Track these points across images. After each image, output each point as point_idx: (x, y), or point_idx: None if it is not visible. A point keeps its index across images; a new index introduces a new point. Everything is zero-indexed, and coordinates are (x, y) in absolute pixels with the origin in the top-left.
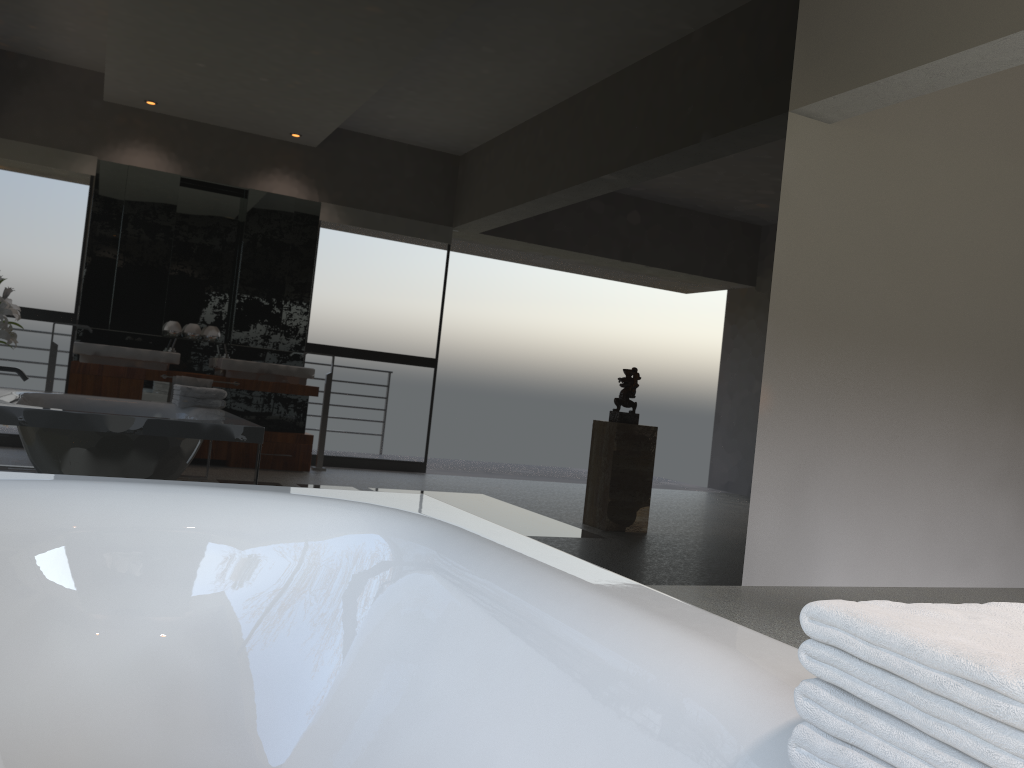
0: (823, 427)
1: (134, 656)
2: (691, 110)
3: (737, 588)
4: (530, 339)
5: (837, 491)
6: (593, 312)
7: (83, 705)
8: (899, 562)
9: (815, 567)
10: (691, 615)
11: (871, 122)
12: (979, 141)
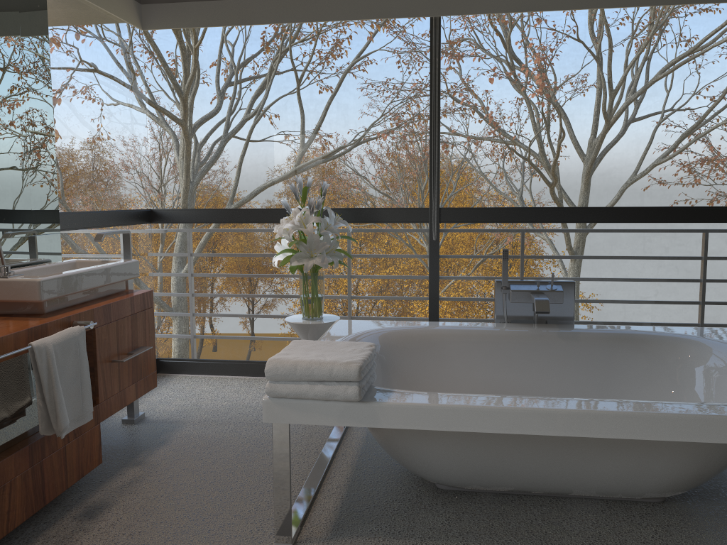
0: None
1: None
2: None
3: None
4: None
5: None
6: None
7: None
8: None
9: None
10: (500, 401)
11: None
12: None
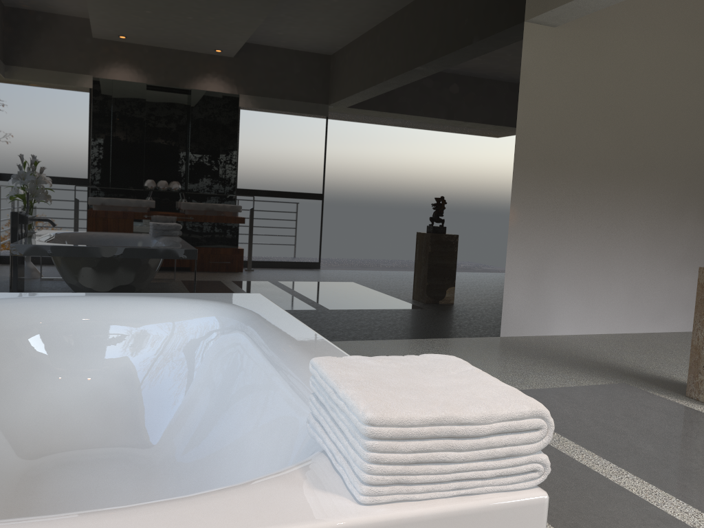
0: (554, 233)
1: (89, 390)
2: (454, 27)
3: (496, 338)
4: (350, 188)
5: (565, 274)
6: (392, 168)
7: (62, 416)
8: (611, 318)
9: (551, 323)
10: None
11: (585, 23)
12: (668, 28)
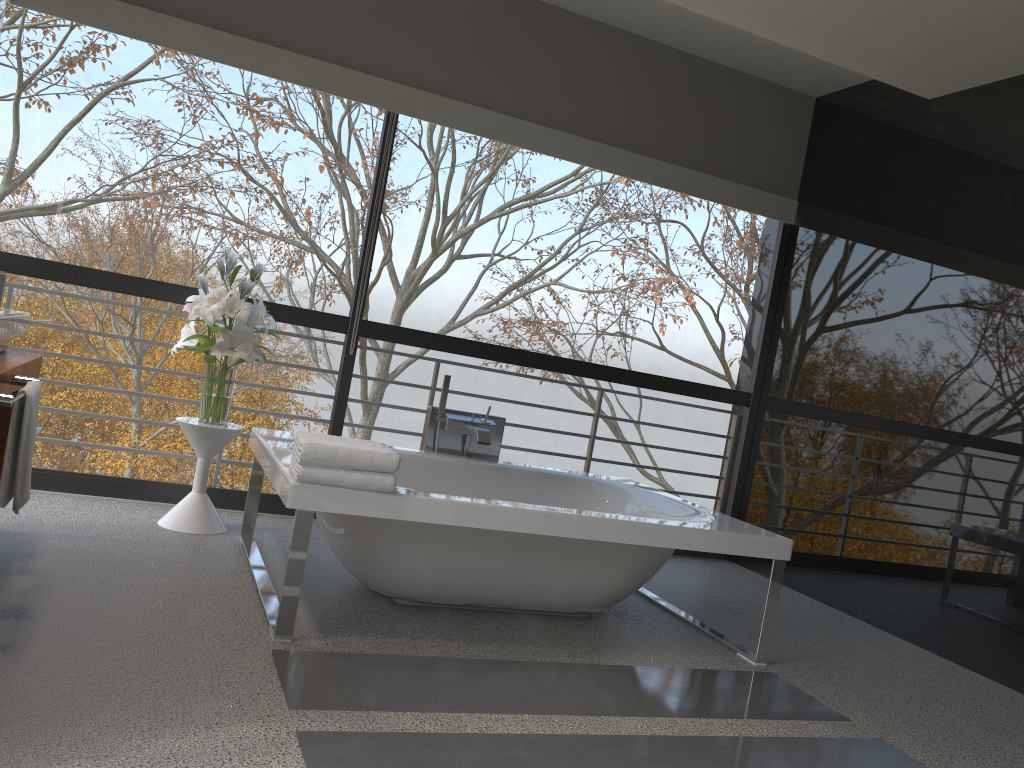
0: None
1: None
2: None
3: None
4: None
5: None
6: None
7: None
8: None
9: None
10: (509, 504)
11: None
12: None
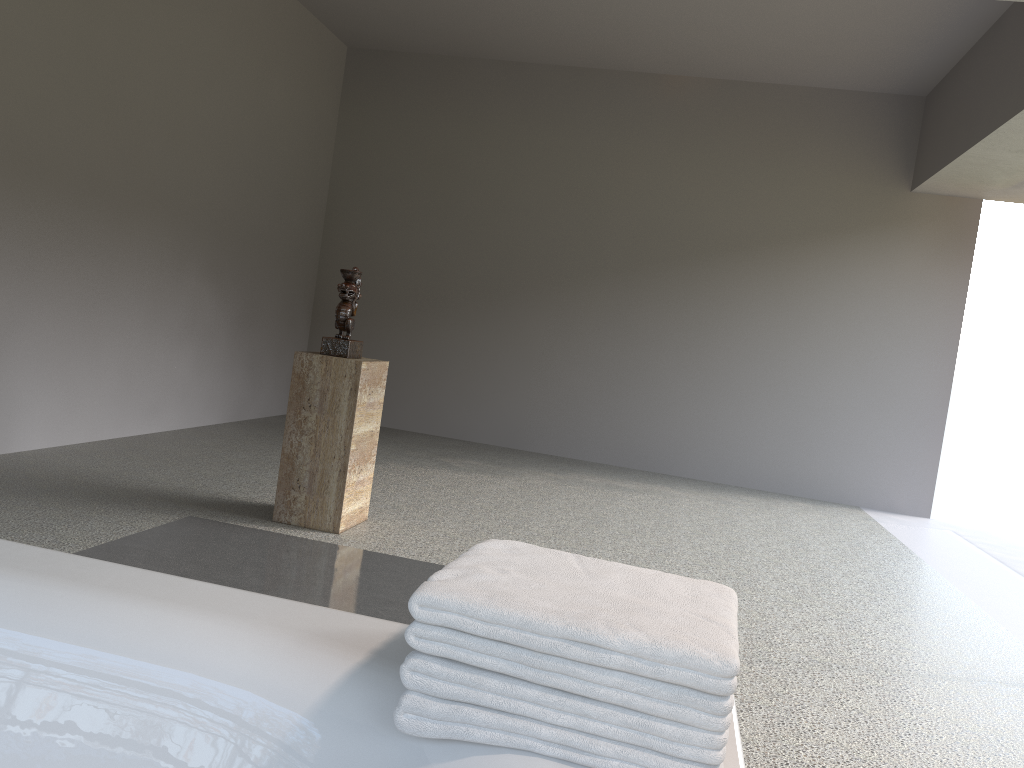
0: (25, 283)
1: None
2: None
3: None
4: None
5: (38, 351)
6: None
7: None
8: (96, 417)
9: (13, 433)
10: (140, 580)
11: None
12: None
